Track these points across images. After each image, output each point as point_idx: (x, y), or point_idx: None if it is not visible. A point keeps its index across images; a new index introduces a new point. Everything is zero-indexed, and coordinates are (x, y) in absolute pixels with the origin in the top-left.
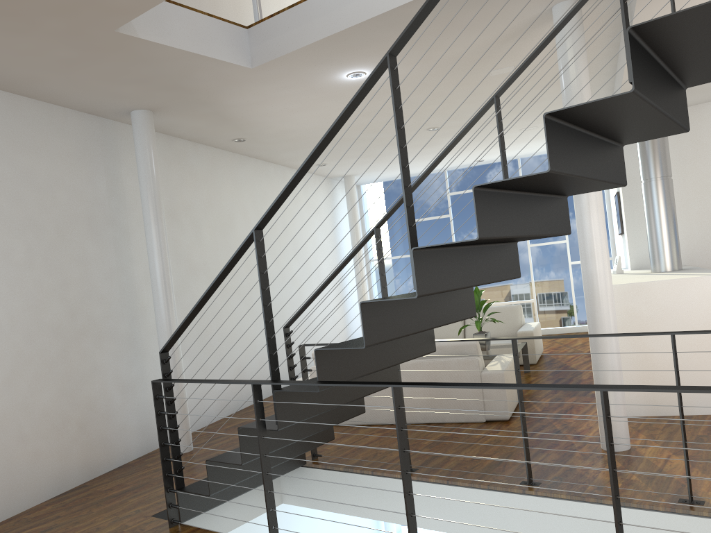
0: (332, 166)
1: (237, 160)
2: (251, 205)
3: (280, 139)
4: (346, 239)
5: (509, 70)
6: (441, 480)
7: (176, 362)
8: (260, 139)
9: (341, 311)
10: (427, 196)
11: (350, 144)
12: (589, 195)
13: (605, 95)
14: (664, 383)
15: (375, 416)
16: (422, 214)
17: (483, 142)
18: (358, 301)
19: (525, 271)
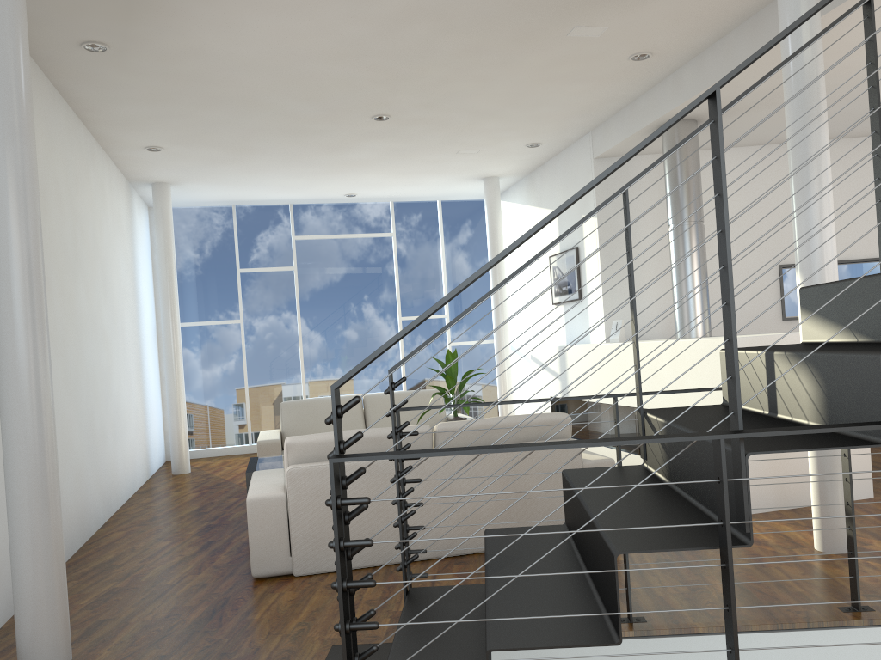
0: (162, 157)
1: (50, 94)
2: (64, 184)
3: (164, 68)
4: (143, 286)
5: (594, 33)
6: (719, 627)
7: (52, 459)
8: (132, 57)
9: (141, 399)
10: (261, 237)
11: (245, 116)
12: (826, 195)
13: (600, 118)
14: (794, 466)
15: (412, 546)
16: (252, 262)
17: (396, 162)
18: (168, 384)
19: (394, 352)
